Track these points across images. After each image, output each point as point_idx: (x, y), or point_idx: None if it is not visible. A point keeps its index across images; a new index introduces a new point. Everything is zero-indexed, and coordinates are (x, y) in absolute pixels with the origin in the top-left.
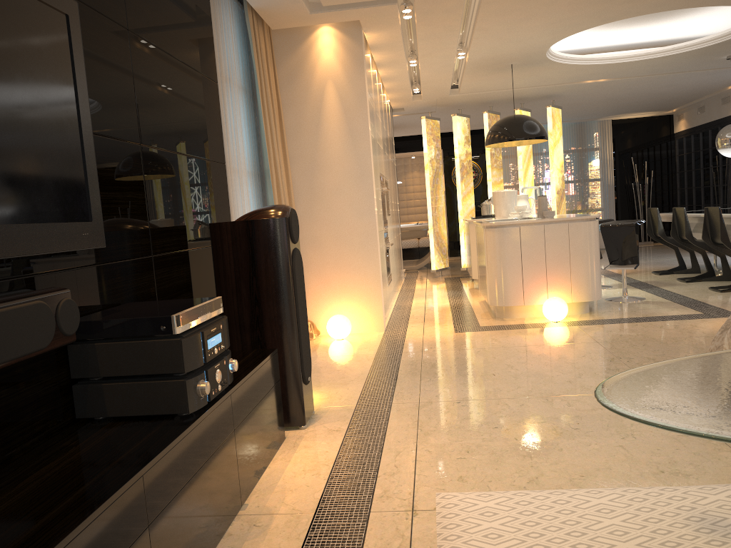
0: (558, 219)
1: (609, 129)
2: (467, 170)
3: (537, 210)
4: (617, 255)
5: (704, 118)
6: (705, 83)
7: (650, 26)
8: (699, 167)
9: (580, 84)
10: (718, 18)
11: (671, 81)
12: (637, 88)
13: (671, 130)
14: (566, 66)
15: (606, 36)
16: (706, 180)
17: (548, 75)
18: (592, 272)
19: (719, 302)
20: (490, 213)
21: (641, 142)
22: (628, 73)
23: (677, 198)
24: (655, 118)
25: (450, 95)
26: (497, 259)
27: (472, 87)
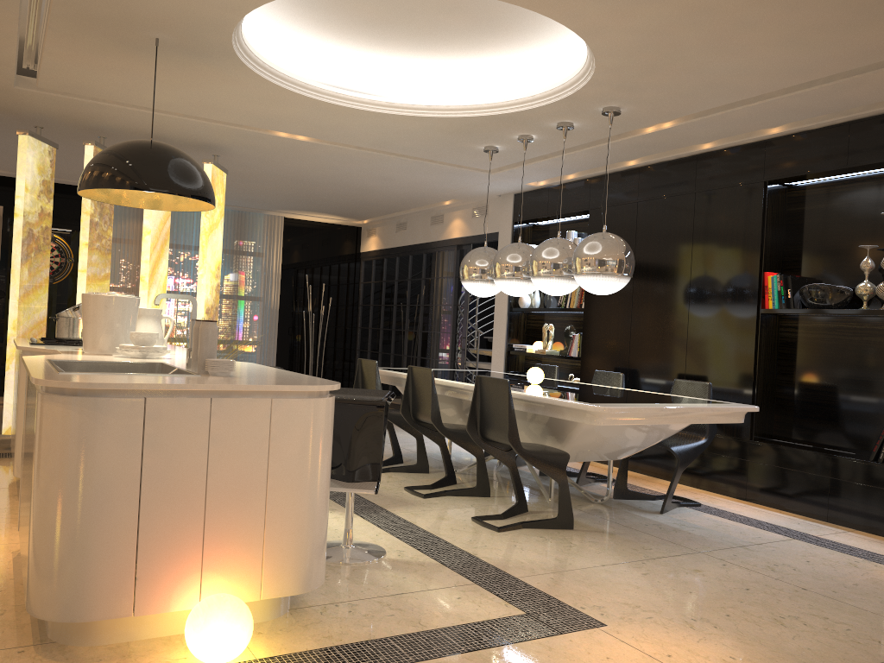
0: (250, 387)
1: (280, 229)
2: (41, 244)
3: (187, 352)
4: (343, 460)
5: (406, 238)
6: (429, 186)
7: (397, 63)
8: (392, 302)
9: (266, 136)
10: (487, 83)
11: (392, 171)
12: (343, 169)
13: (357, 248)
14: (259, 82)
15: (326, 60)
16: (400, 322)
17: (221, 97)
18: (314, 521)
19: (521, 565)
20: (74, 336)
21: (319, 256)
22: (347, 135)
23: (357, 339)
24: (340, 227)
25: (16, 86)
26: (68, 485)
27: (68, 78)
